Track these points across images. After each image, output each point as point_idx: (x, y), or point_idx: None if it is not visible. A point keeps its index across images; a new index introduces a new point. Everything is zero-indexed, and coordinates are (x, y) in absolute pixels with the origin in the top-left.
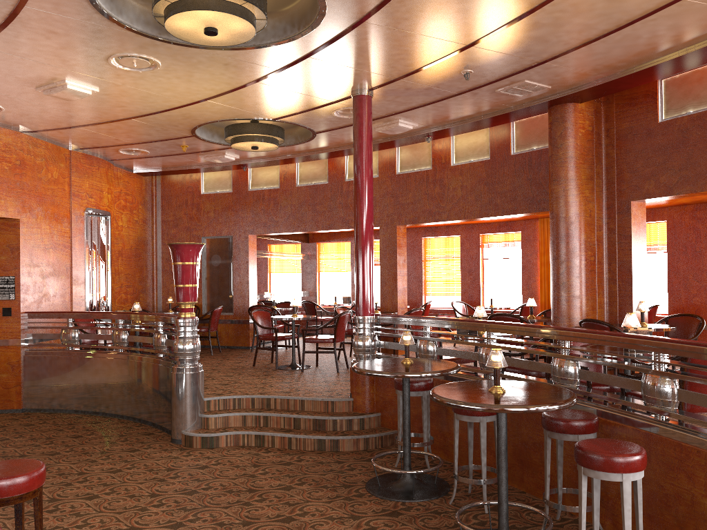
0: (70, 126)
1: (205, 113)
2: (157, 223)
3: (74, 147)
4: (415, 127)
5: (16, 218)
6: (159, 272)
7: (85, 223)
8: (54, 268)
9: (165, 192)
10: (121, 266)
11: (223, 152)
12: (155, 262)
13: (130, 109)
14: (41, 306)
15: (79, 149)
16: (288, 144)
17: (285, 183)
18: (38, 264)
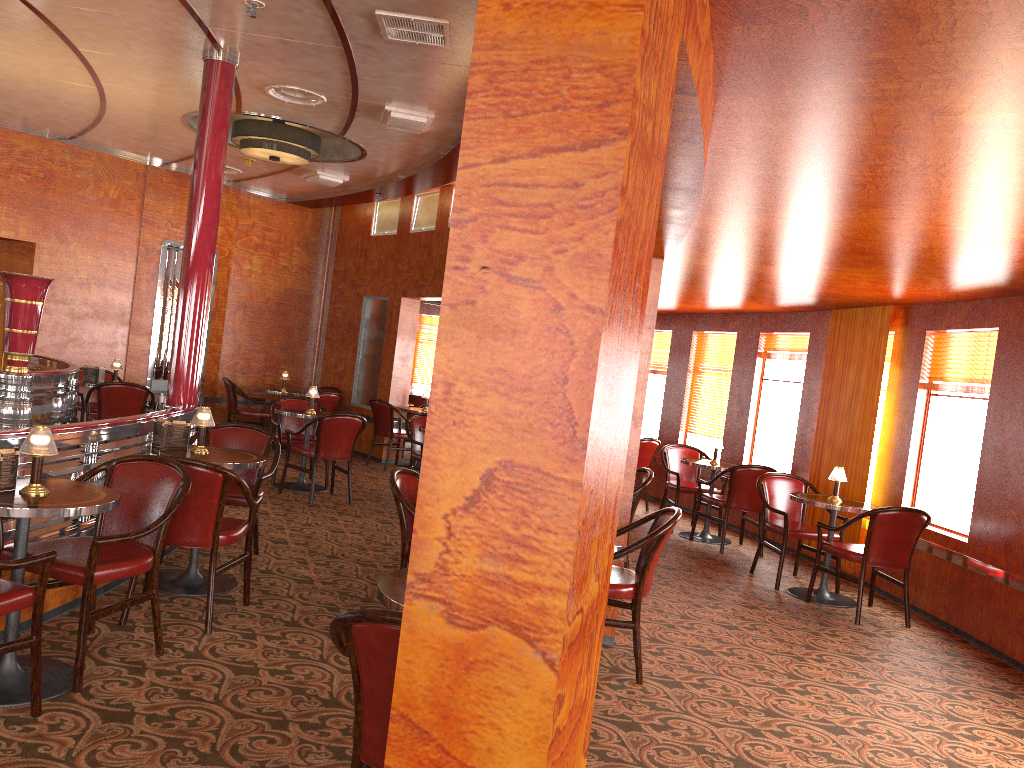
0: (81, 130)
1: (148, 104)
2: (329, 273)
3: (154, 161)
4: (444, 120)
5: (30, 241)
6: (322, 340)
7: (161, 259)
8: (96, 309)
9: (341, 231)
10: (241, 323)
11: (312, 169)
12: (320, 326)
13: (70, 101)
14: (64, 352)
15: (162, 164)
16: (357, 156)
17: (440, 222)
18: (65, 301)
